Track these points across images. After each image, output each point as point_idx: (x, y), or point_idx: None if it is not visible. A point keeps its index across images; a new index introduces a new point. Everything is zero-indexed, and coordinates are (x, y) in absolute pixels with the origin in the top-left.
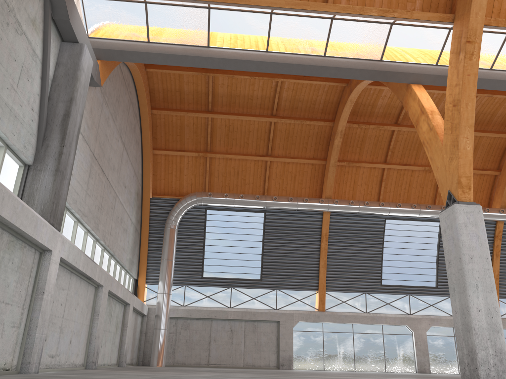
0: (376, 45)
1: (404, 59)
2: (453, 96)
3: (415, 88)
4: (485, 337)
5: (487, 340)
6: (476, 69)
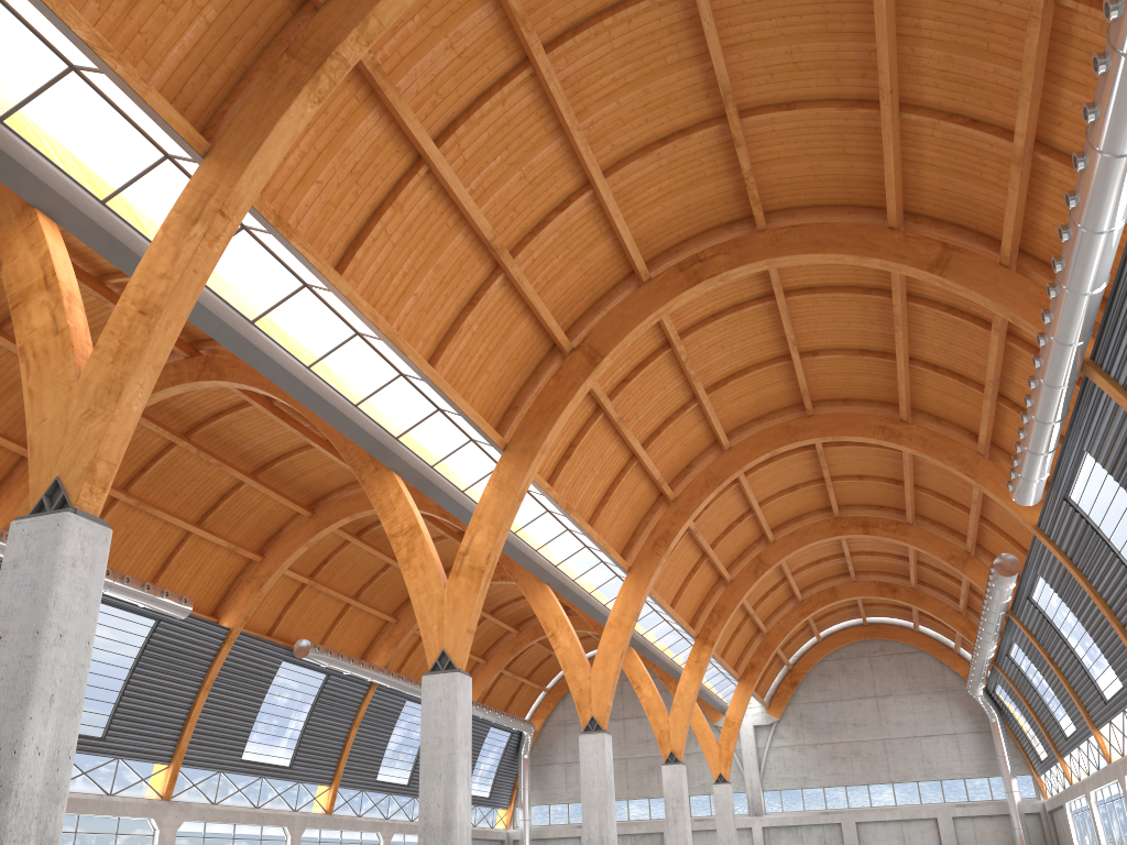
0: (12, 84)
1: (51, 153)
2: (149, 294)
3: (46, 224)
4: (32, 814)
5: (34, 819)
6: (211, 268)
